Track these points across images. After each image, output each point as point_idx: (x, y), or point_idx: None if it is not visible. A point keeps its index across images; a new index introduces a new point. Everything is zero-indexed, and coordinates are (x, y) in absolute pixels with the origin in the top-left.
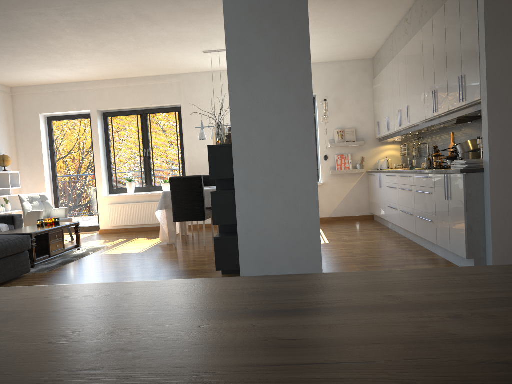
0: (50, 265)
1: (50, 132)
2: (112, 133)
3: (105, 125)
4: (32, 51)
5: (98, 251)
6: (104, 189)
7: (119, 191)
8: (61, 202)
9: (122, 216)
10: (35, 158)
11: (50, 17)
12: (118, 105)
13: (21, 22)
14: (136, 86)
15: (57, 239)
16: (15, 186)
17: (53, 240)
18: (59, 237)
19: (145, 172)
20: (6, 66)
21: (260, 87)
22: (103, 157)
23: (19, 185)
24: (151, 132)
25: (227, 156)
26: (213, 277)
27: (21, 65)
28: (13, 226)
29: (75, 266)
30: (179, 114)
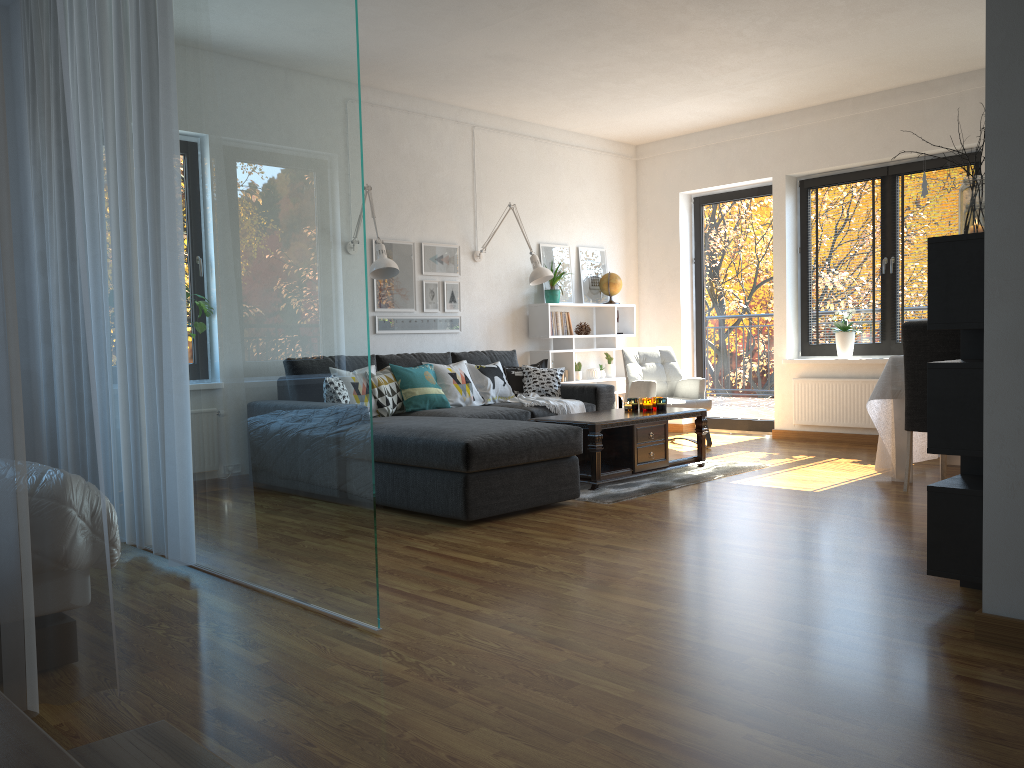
0: (623, 491)
1: (697, 228)
2: (815, 224)
3: (802, 208)
4: (644, 67)
5: (735, 476)
6: (789, 344)
7: (820, 351)
8: (707, 366)
9: (821, 406)
10: (666, 280)
11: None
12: (831, 161)
13: (602, 9)
14: (873, 113)
15: (653, 441)
16: (627, 331)
17: (642, 441)
18: (657, 436)
19: (882, 309)
20: (612, 104)
21: None
22: (793, 276)
23: (633, 331)
24: (902, 218)
25: (983, 265)
26: (930, 590)
27: (635, 99)
28: (595, 406)
29: (663, 500)
30: (977, 169)
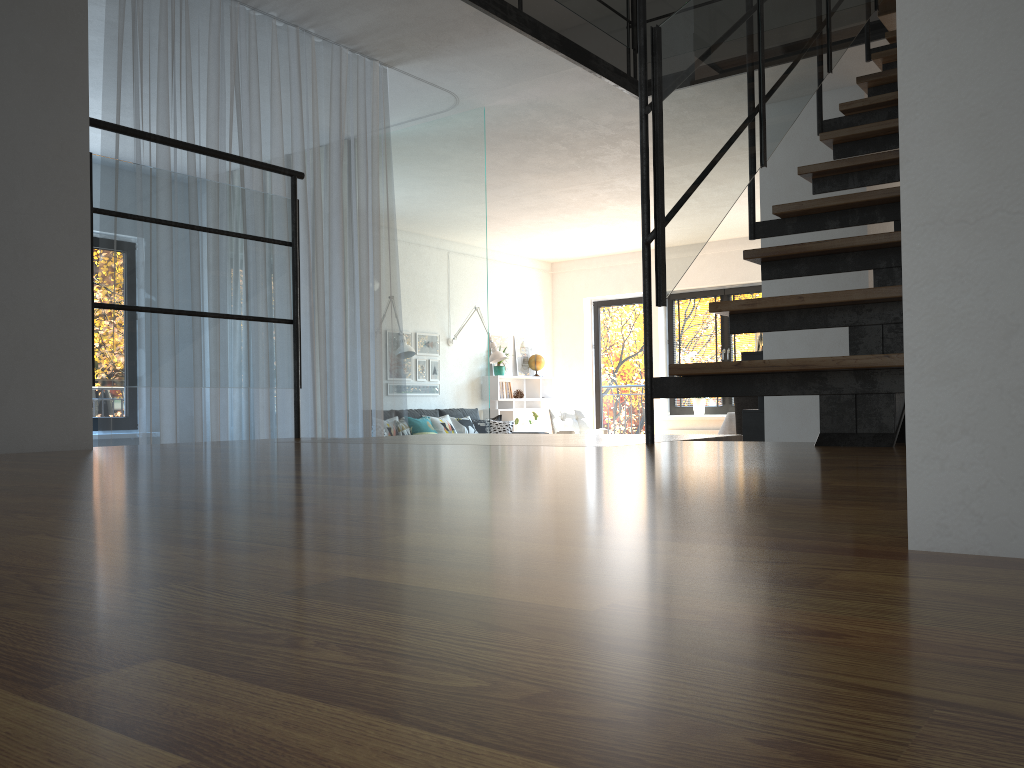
0: None
1: (596, 323)
2: (677, 325)
3: (669, 313)
4: (572, 224)
5: None
6: (662, 406)
7: (683, 411)
8: (604, 422)
9: None
10: (574, 359)
11: (587, 192)
12: (688, 284)
13: (556, 199)
14: (714, 254)
15: None
16: (547, 396)
17: None
18: None
19: None
20: (544, 241)
21: (800, 282)
22: (663, 359)
23: (552, 396)
24: None
25: None
26: None
27: (561, 238)
28: None
29: None
30: None
